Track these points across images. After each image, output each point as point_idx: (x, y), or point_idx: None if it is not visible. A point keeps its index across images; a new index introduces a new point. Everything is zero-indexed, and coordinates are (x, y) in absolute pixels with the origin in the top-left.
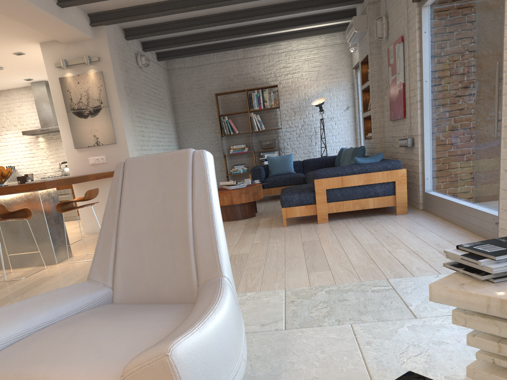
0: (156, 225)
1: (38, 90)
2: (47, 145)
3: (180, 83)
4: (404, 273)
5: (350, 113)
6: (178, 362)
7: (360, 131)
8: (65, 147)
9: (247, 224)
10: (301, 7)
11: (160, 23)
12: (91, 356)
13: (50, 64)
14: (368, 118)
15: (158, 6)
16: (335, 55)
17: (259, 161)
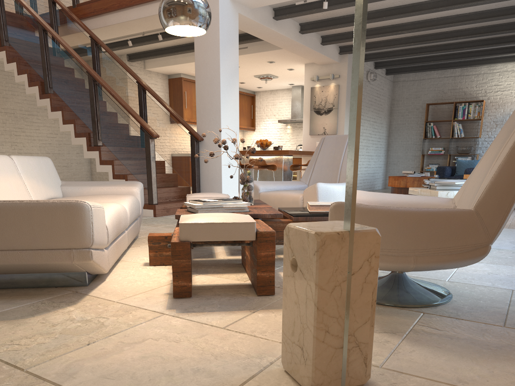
0: (329, 162)
1: (295, 92)
2: (291, 131)
3: (401, 93)
4: None
5: None
6: (318, 187)
7: None
8: (303, 133)
9: None
10: (505, 41)
11: (389, 50)
12: (296, 191)
13: (307, 78)
14: None
15: (387, 42)
16: None
17: (453, 163)
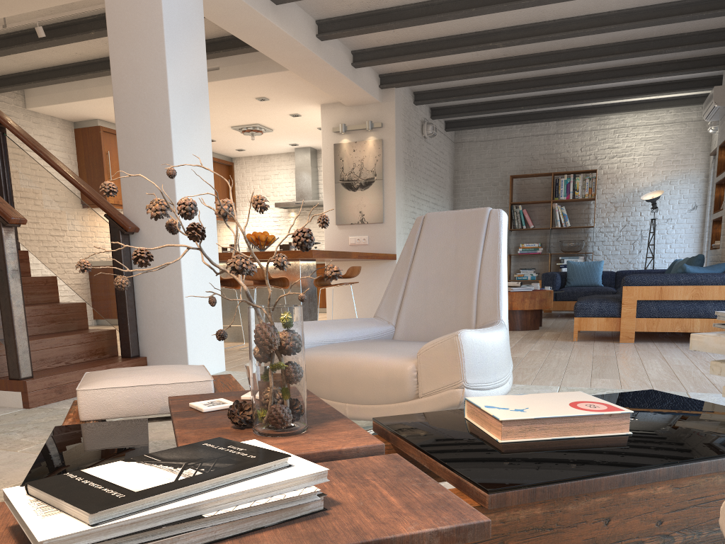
0: (445, 273)
1: (301, 157)
2: (298, 221)
3: (468, 160)
4: (711, 390)
5: (698, 215)
6: (464, 342)
7: (709, 240)
8: None
9: (526, 335)
10: (642, 72)
11: (458, 86)
12: (388, 350)
13: (327, 128)
14: (719, 221)
15: (460, 67)
16: (687, 136)
17: (555, 267)
